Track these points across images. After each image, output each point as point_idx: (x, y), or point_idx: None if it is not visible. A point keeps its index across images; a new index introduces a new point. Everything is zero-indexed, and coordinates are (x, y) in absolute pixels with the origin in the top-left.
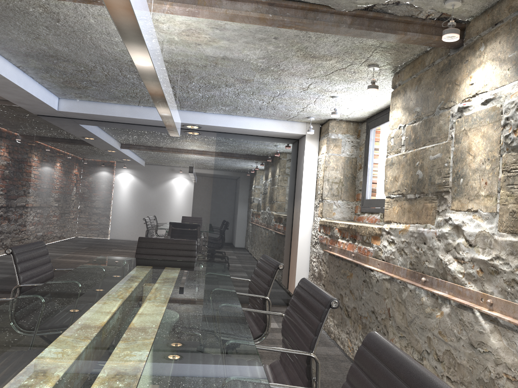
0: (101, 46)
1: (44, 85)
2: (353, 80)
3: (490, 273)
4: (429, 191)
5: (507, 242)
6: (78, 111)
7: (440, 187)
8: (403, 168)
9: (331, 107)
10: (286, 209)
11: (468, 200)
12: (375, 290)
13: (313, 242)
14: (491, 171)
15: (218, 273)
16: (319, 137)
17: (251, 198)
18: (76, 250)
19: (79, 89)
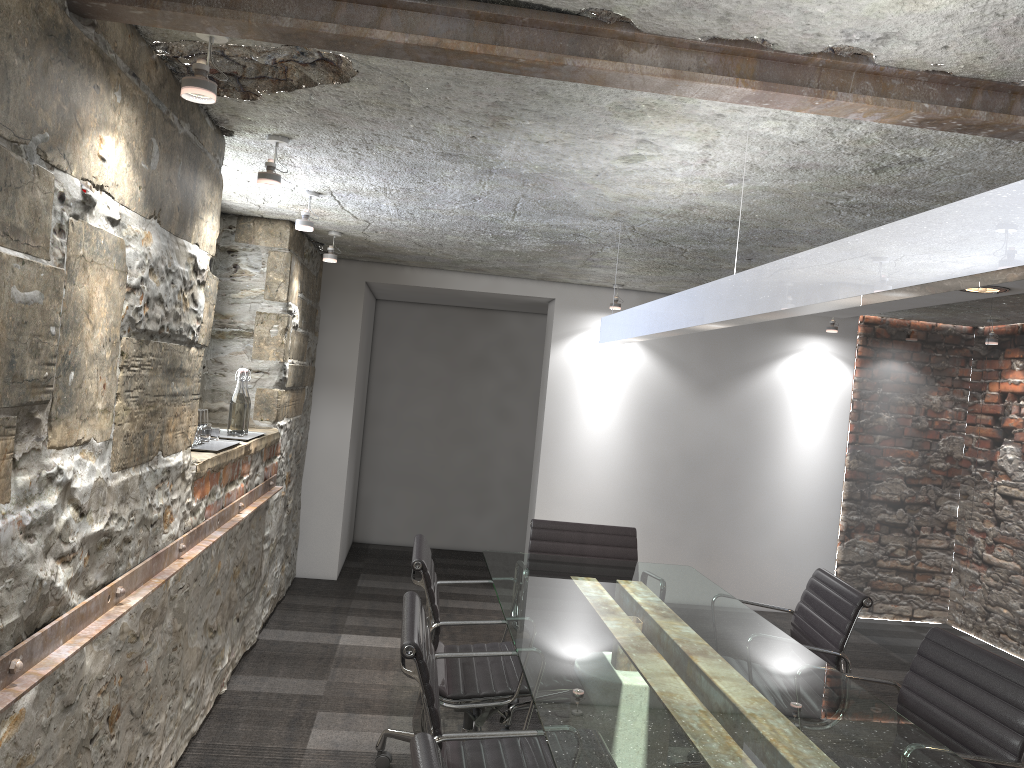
0: None
1: None
2: None
3: (97, 549)
4: (5, 401)
5: (120, 485)
6: None
7: (35, 391)
8: None
9: None
10: None
11: (81, 422)
12: None
13: None
14: (111, 363)
15: None
16: None
17: None
18: None
19: None
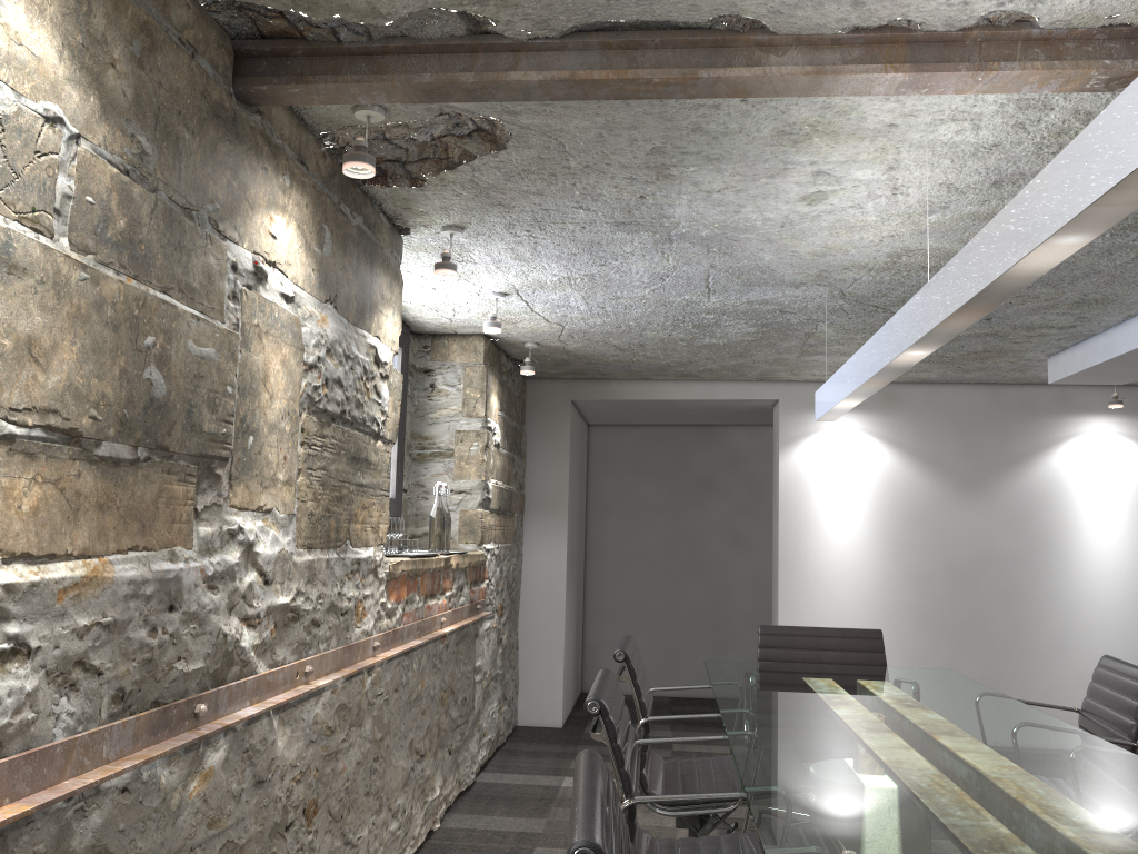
0: None
1: None
2: None
3: (284, 624)
4: (185, 447)
5: (306, 563)
6: None
7: (214, 445)
8: (79, 326)
9: None
10: None
11: (261, 488)
12: None
13: None
14: (291, 437)
15: None
16: None
17: None
18: None
19: None
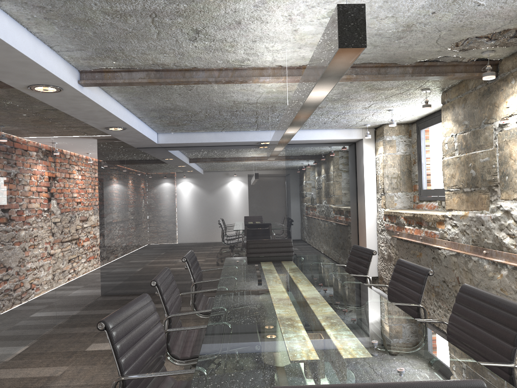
0: (213, 100)
1: (151, 126)
2: (408, 99)
3: None
4: (482, 185)
5: None
6: (173, 142)
7: (490, 183)
8: (458, 168)
9: (388, 119)
10: (350, 203)
11: (513, 192)
12: (444, 264)
13: (379, 230)
14: None
15: (323, 262)
16: (374, 139)
17: (319, 197)
18: (181, 255)
19: (178, 126)
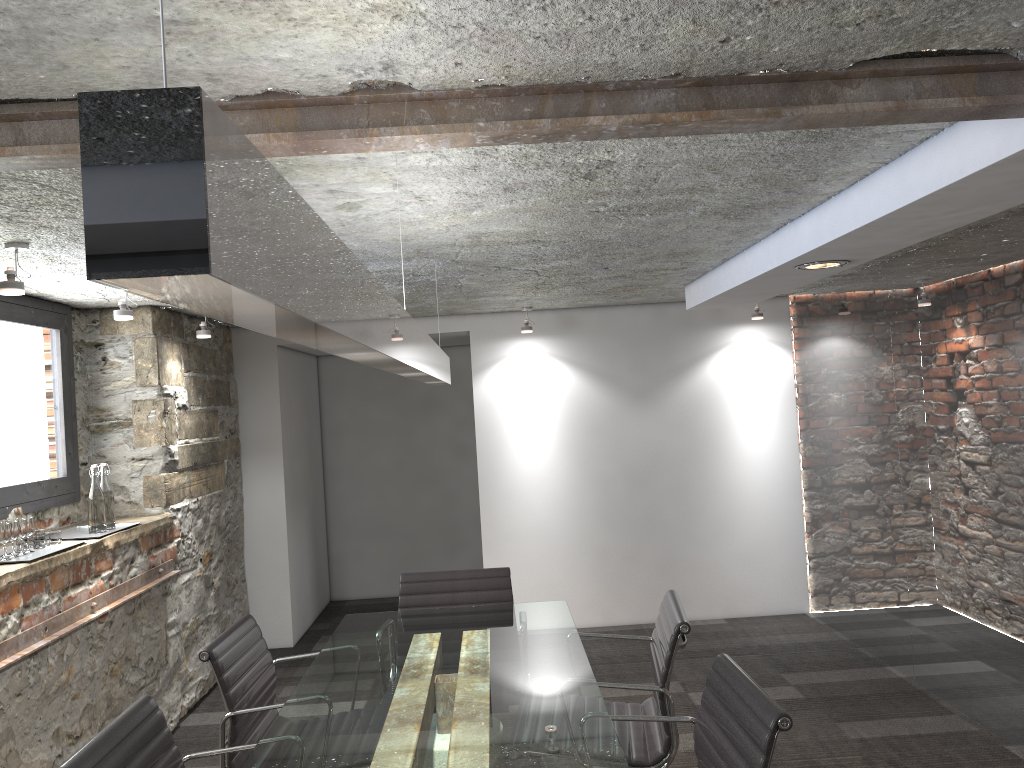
0: None
1: None
2: None
3: None
4: None
5: None
6: None
7: None
8: None
9: None
10: None
11: None
12: None
13: None
14: None
15: None
16: None
17: None
18: None
19: None
